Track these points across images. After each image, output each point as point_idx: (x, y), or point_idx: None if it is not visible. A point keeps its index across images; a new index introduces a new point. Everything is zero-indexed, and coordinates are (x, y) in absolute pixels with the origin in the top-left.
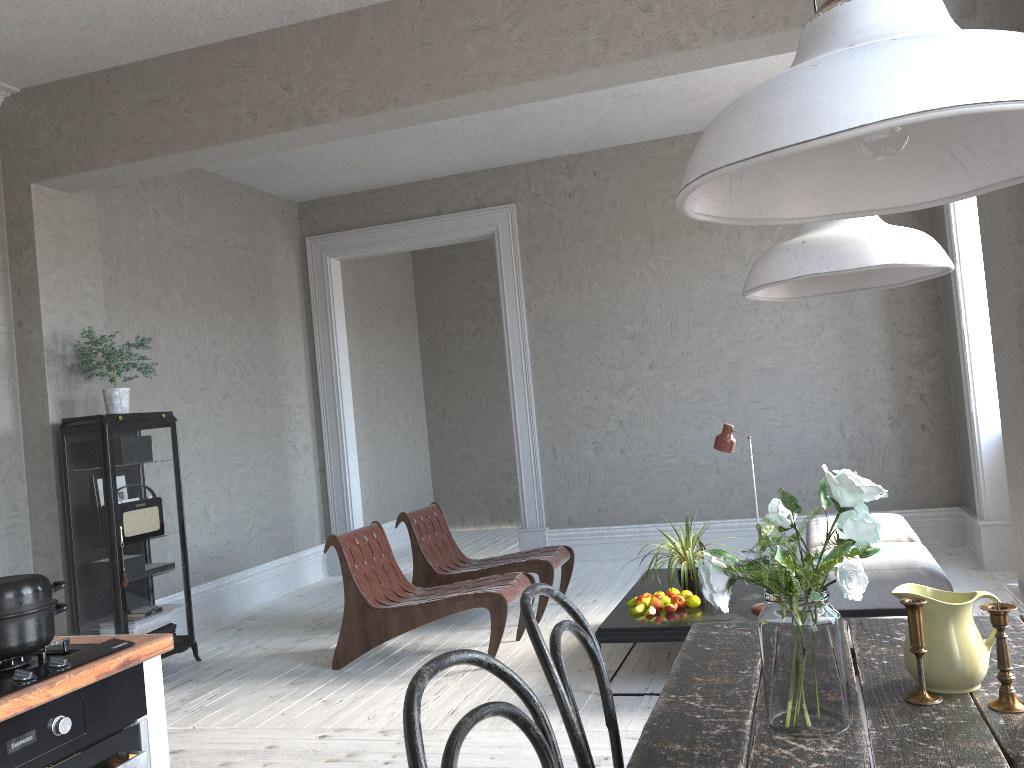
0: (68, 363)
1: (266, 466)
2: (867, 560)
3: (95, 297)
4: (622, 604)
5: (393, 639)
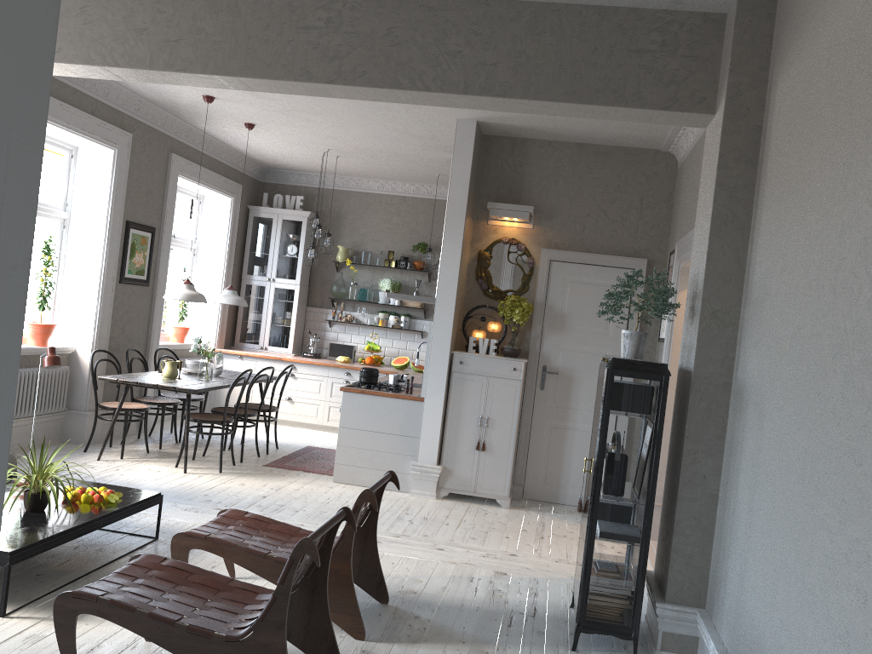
0: (689, 305)
1: (871, 577)
2: None
3: (707, 225)
4: (116, 507)
5: (344, 644)
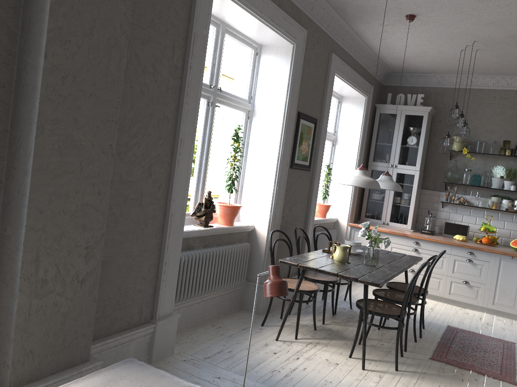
0: None
1: None
2: (146, 382)
3: None
4: None
5: None
